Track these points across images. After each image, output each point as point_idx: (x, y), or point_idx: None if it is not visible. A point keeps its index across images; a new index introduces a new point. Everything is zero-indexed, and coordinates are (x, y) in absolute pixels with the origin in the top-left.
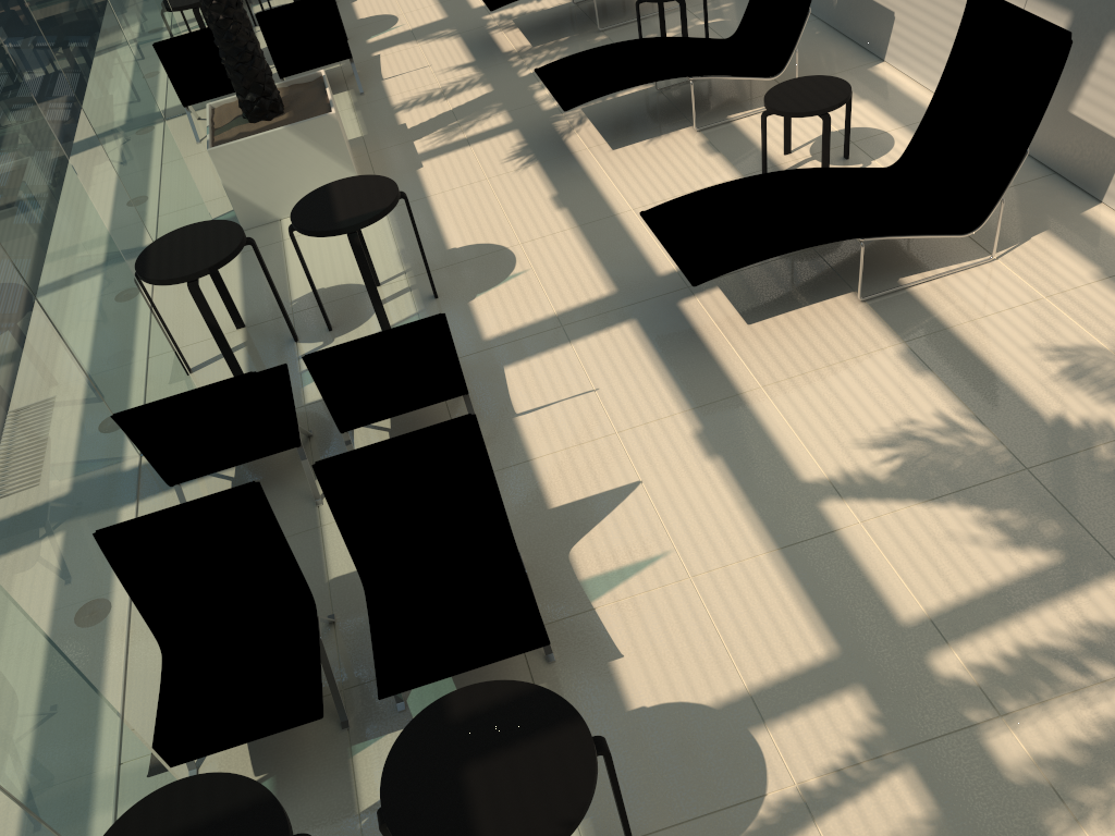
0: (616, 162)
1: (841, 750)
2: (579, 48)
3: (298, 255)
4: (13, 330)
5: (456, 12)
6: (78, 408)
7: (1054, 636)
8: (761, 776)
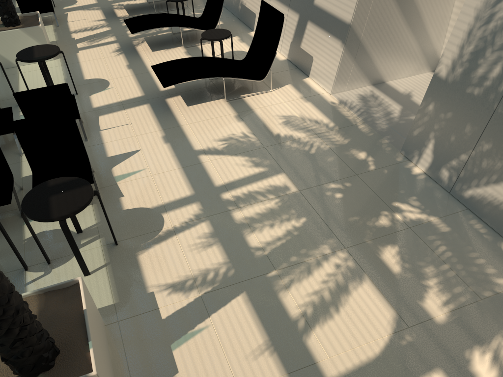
0: (153, 55)
1: (188, 217)
2: None
3: (19, 70)
4: None
5: (101, 1)
6: None
7: (259, 188)
8: (162, 224)
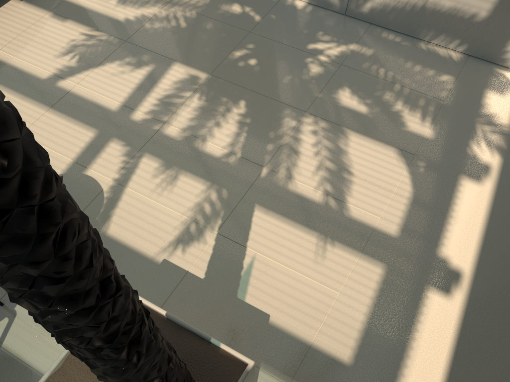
0: None
1: (120, 161)
2: None
3: None
4: None
5: None
6: None
7: (166, 91)
8: (97, 184)
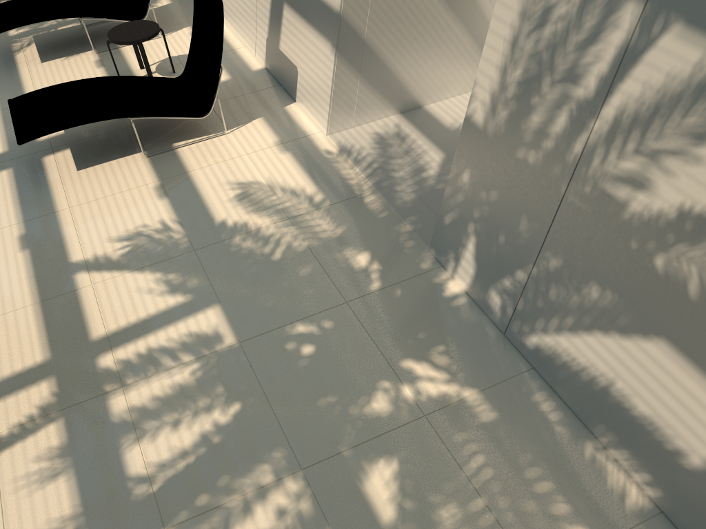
0: (40, 70)
1: (28, 413)
2: None
3: None
4: None
5: None
6: None
7: (169, 341)
8: None
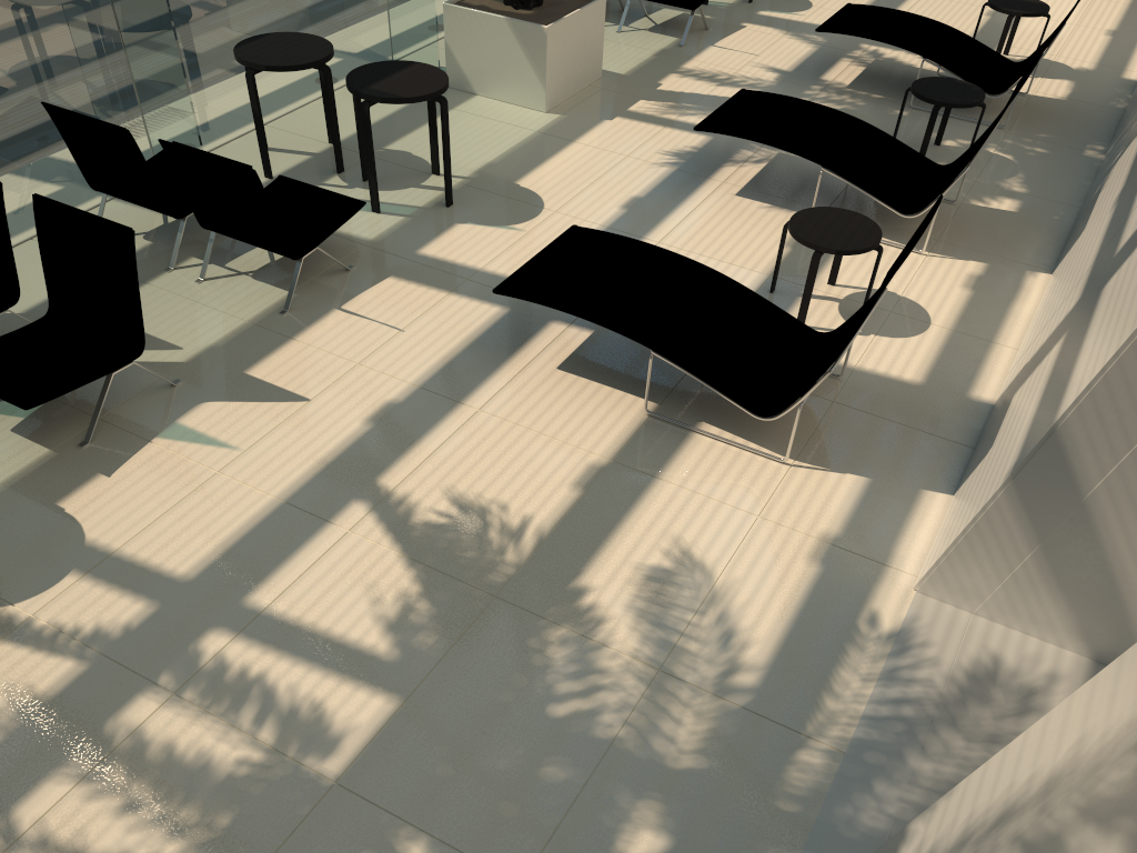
0: (718, 205)
1: (81, 623)
2: (871, 110)
3: (354, 102)
4: (48, 11)
5: None
6: (92, 101)
7: (289, 690)
8: (29, 595)
